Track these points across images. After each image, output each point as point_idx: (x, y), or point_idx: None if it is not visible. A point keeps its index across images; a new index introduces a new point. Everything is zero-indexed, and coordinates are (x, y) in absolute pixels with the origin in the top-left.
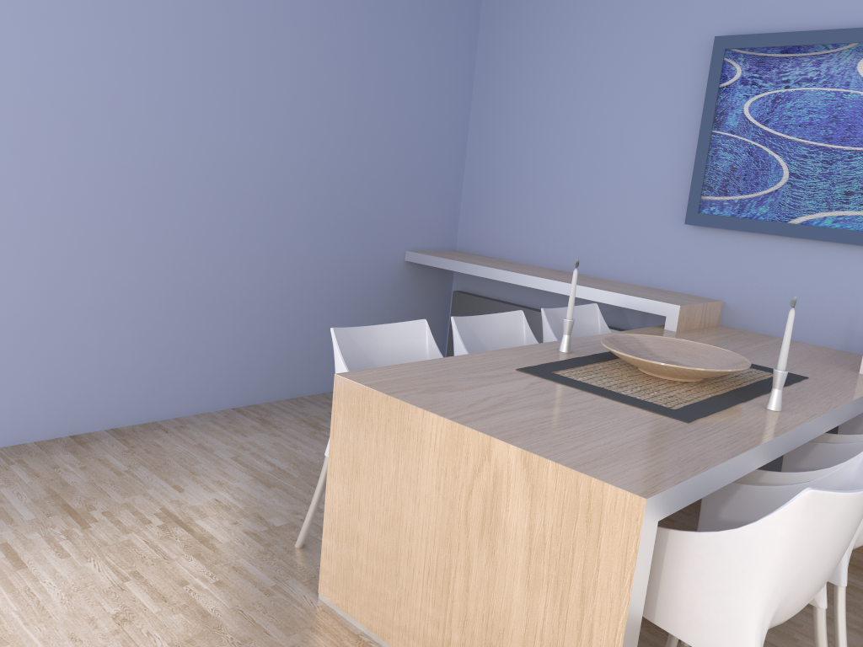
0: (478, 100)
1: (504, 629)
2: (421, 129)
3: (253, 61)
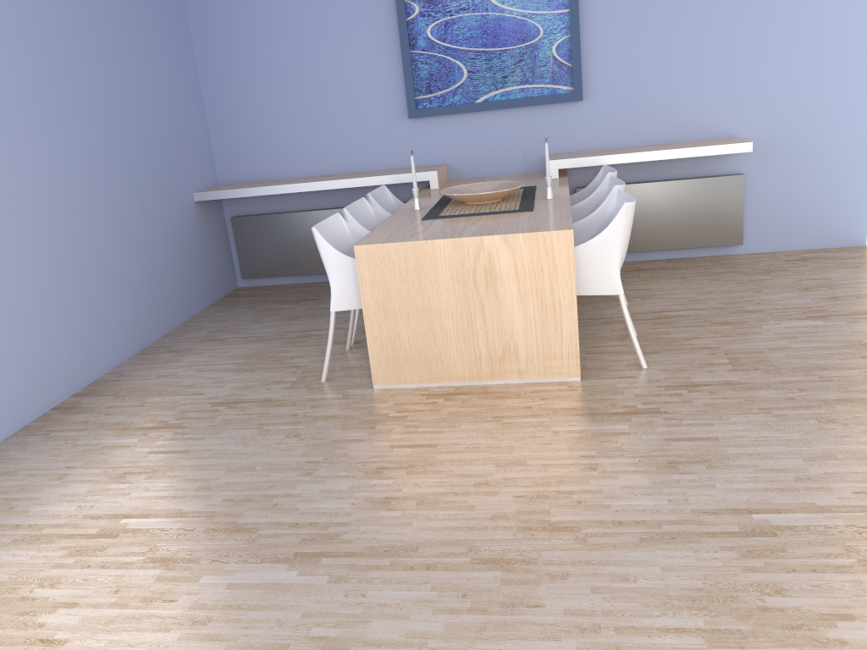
0: (202, 55)
1: (512, 329)
2: (175, 88)
3: (65, 54)
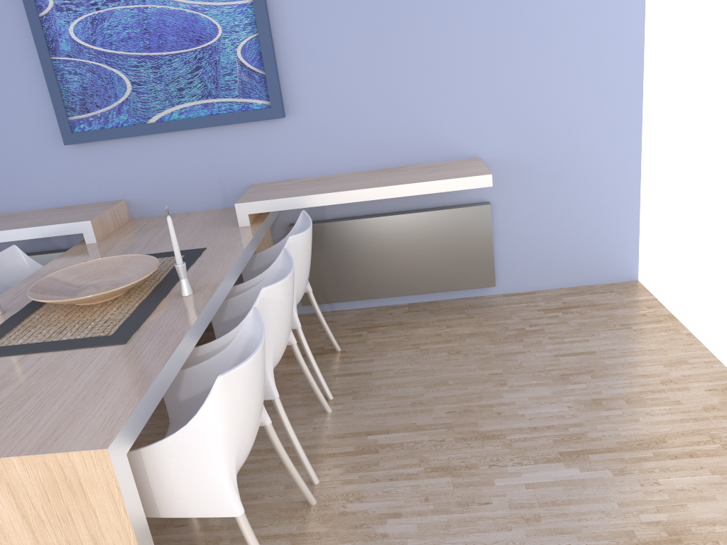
0: None
1: None
2: None
3: None
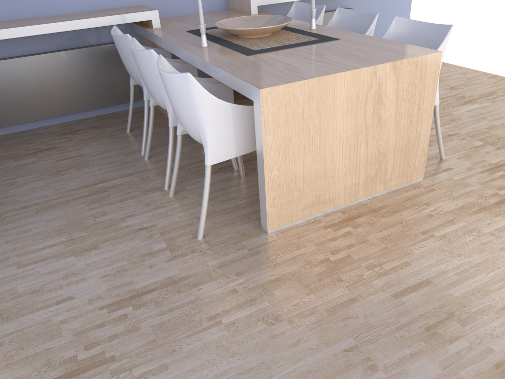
0: None
1: (386, 149)
2: None
3: None
